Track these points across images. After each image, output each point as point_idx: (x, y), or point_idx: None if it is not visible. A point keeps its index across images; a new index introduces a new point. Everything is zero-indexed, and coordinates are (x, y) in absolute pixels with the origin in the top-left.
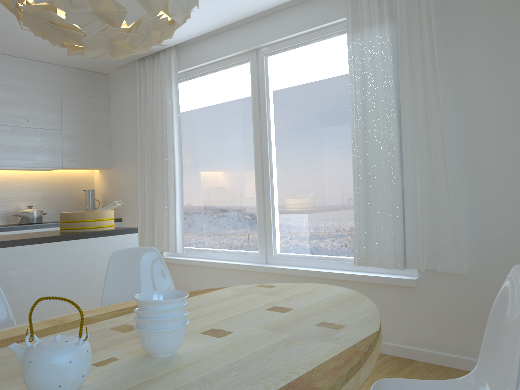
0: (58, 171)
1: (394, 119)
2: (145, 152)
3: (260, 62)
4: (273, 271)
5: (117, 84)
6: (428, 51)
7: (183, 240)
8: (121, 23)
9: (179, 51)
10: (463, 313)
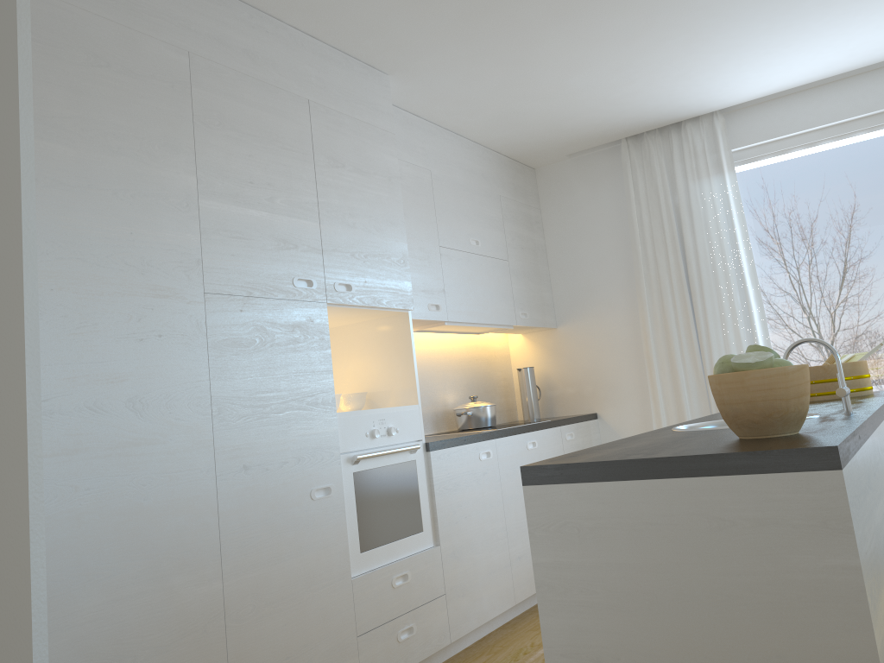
0: (475, 337)
1: None
2: (666, 289)
3: None
4: None
5: (560, 182)
6: None
7: None
8: None
9: (726, 117)
10: None
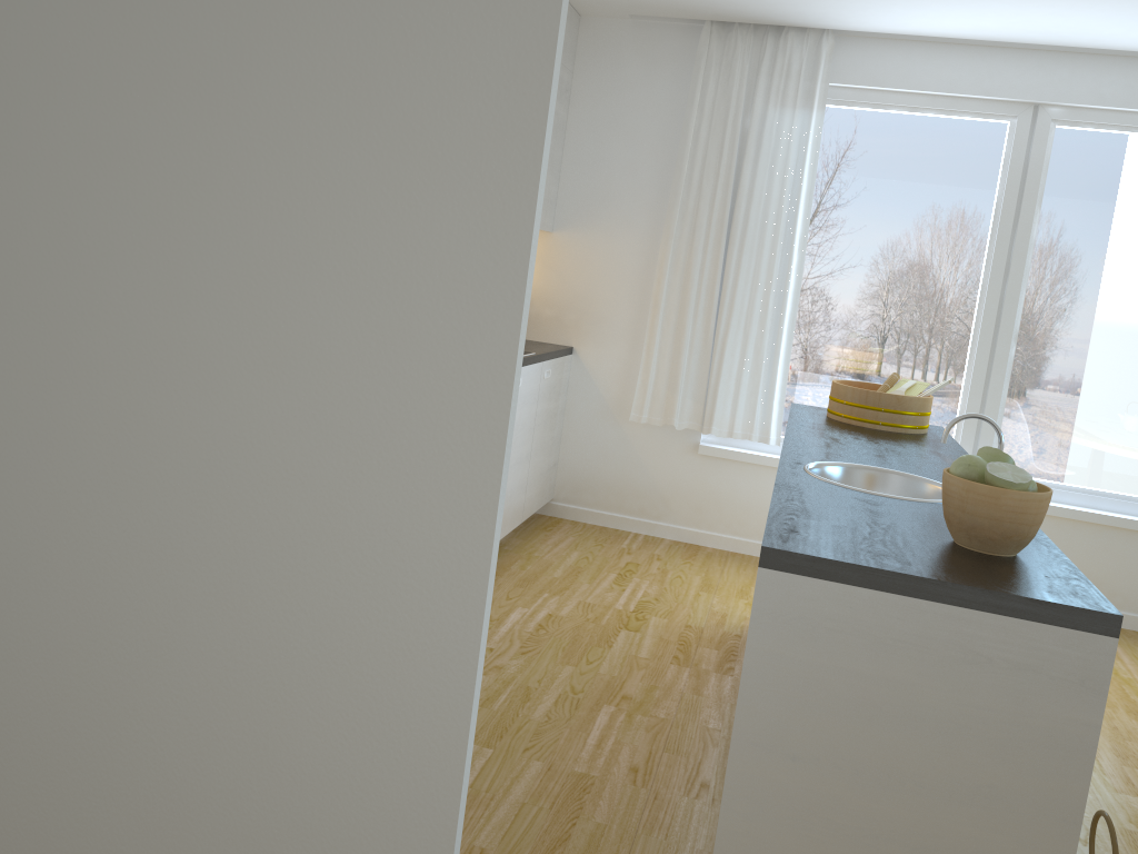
0: None
1: None
2: (702, 227)
3: (1039, 131)
4: None
5: (609, 47)
6: None
7: (778, 423)
8: None
9: (835, 40)
10: None
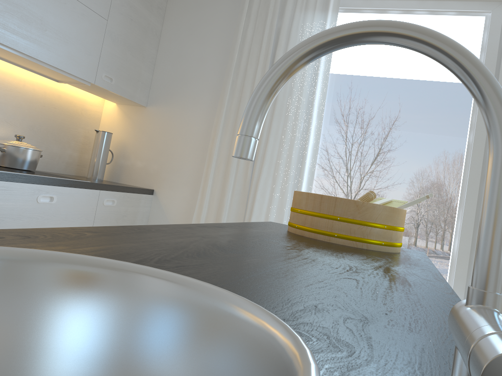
0: (61, 87)
1: None
2: (245, 99)
3: None
4: None
5: None
6: None
7: None
8: None
9: None
10: None
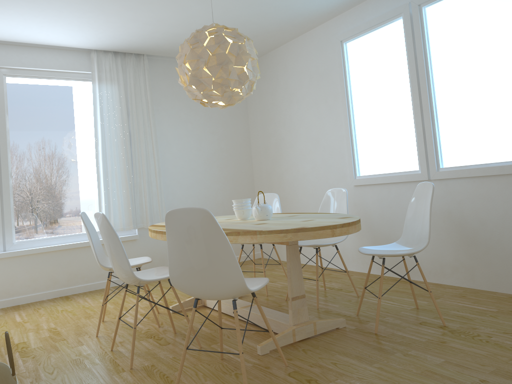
0: None
1: (129, 143)
2: None
3: None
4: (24, 253)
5: None
6: (145, 108)
7: None
8: (239, 101)
9: None
10: (161, 247)
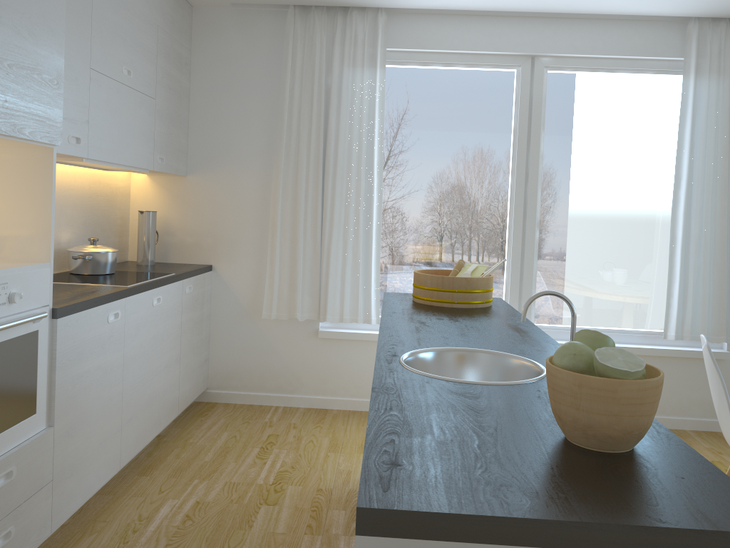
0: (100, 171)
1: None
2: (303, 163)
3: (537, 75)
4: None
5: (218, 29)
6: None
7: (376, 306)
8: None
9: (388, 16)
10: None
